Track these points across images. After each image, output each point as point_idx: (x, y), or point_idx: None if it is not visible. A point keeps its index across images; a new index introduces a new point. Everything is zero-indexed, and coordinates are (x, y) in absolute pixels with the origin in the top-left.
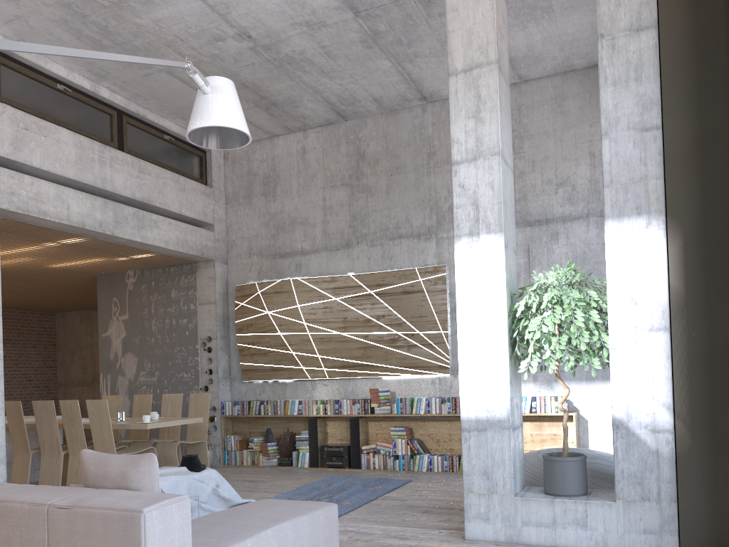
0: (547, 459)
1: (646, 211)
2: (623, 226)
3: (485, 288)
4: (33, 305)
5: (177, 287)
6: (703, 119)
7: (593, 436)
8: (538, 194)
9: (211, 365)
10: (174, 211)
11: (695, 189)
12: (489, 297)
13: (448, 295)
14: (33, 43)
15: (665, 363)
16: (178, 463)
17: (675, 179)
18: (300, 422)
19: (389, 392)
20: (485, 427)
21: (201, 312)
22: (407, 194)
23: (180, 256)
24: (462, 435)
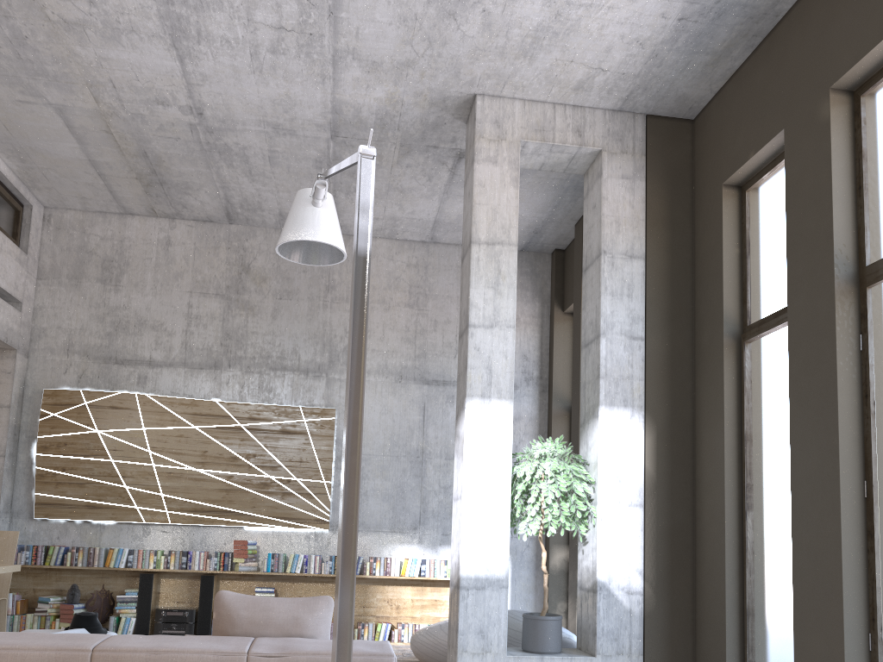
0: (532, 618)
1: (630, 405)
2: (613, 413)
3: (493, 450)
4: None
5: None
6: (673, 340)
7: None
8: (438, 354)
9: None
10: None
11: (666, 394)
12: (496, 458)
13: (335, 442)
14: None
15: (639, 534)
16: None
17: (653, 383)
18: (119, 578)
19: (255, 546)
20: (483, 586)
21: None
22: (298, 323)
23: None
24: (460, 593)
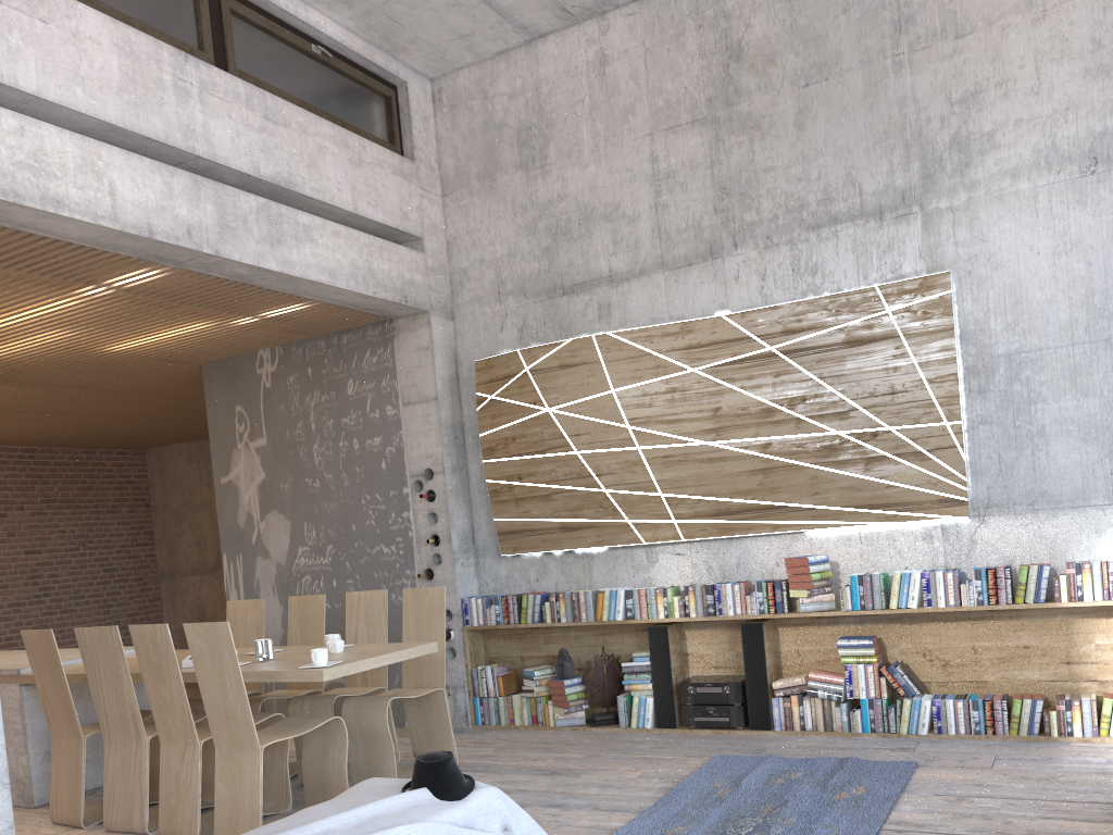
0: None
1: None
2: None
3: None
4: (103, 436)
5: (358, 374)
6: None
7: None
8: None
9: (435, 526)
10: (344, 208)
11: None
12: None
13: (958, 341)
14: None
15: None
16: (392, 743)
17: None
18: (626, 634)
19: (827, 564)
20: None
21: (410, 420)
22: (847, 121)
23: (361, 307)
24: None
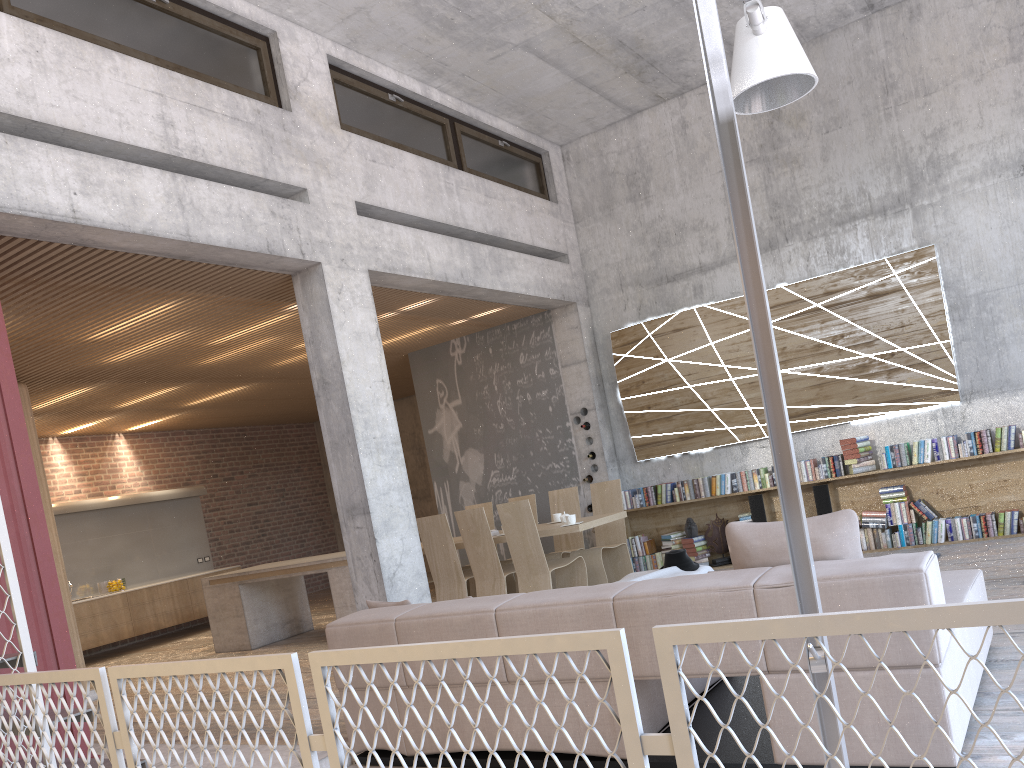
0: None
1: None
2: None
3: None
4: (296, 414)
5: (526, 349)
6: None
7: None
8: None
9: (591, 446)
10: (527, 243)
11: None
12: None
13: (943, 288)
14: (365, 43)
15: None
16: (605, 575)
17: None
18: (730, 504)
19: (868, 441)
20: None
21: (567, 377)
22: (856, 154)
23: (535, 305)
24: None
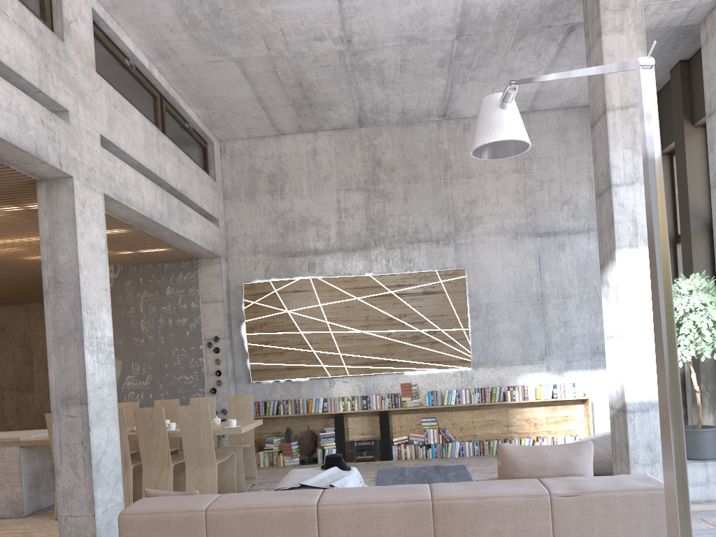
0: (691, 431)
1: None
2: None
3: (644, 292)
4: None
5: (174, 284)
6: None
7: (598, 416)
8: (546, 209)
9: (219, 366)
10: (198, 205)
11: None
12: (648, 299)
13: (467, 296)
14: (123, 12)
15: None
16: (243, 468)
17: None
18: (317, 420)
19: (416, 386)
20: (647, 408)
21: (206, 311)
22: (425, 201)
23: (193, 252)
24: (627, 416)
